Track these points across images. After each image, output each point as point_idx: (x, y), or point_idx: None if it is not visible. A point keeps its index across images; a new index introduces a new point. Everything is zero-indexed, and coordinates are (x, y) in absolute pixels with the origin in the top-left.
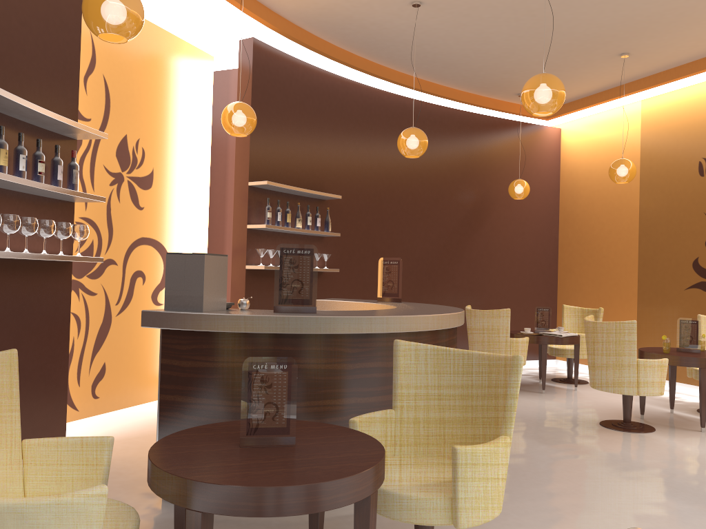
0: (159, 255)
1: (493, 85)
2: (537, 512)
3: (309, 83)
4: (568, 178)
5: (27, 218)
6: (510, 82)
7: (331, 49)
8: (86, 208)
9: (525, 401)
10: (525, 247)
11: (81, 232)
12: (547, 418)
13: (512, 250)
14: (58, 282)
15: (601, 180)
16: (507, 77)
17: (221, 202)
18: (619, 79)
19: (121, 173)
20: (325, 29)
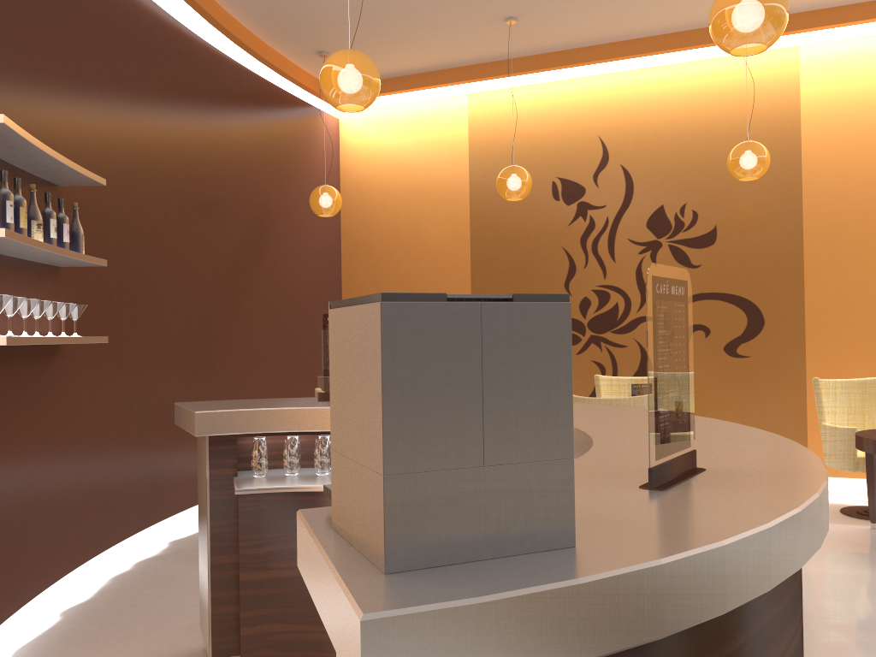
0: None
1: (300, 27)
2: None
3: None
4: (355, 191)
5: None
6: (330, 27)
7: None
8: None
9: None
10: (309, 291)
11: None
12: None
13: (297, 296)
14: None
15: (410, 198)
16: (334, 17)
17: None
18: (464, 58)
19: None
20: None
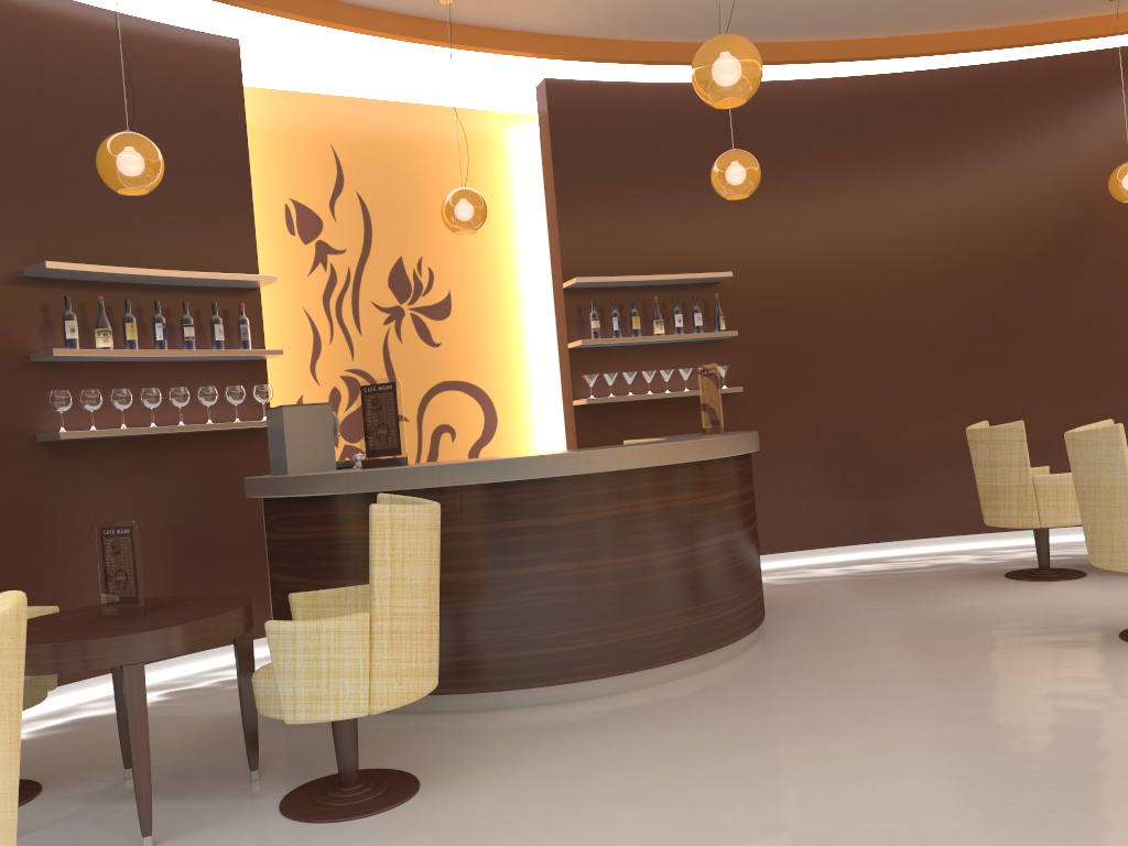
0: (474, 401)
1: (1032, 2)
2: (659, 746)
3: (663, 111)
4: None
5: (173, 388)
6: None
7: (679, 52)
8: (353, 357)
9: (1061, 591)
10: None
11: (259, 393)
12: (1032, 620)
13: None
14: (254, 452)
15: None
16: None
17: None
18: None
19: (399, 306)
20: (645, 30)
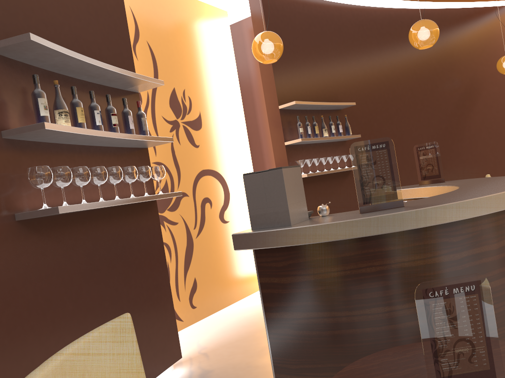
0: (218, 182)
1: None
2: None
3: (309, 12)
4: None
5: (111, 167)
6: None
7: None
8: (156, 154)
9: None
10: None
11: (159, 172)
12: None
13: None
14: (149, 220)
15: None
16: None
17: (255, 130)
18: None
19: (176, 120)
20: None
